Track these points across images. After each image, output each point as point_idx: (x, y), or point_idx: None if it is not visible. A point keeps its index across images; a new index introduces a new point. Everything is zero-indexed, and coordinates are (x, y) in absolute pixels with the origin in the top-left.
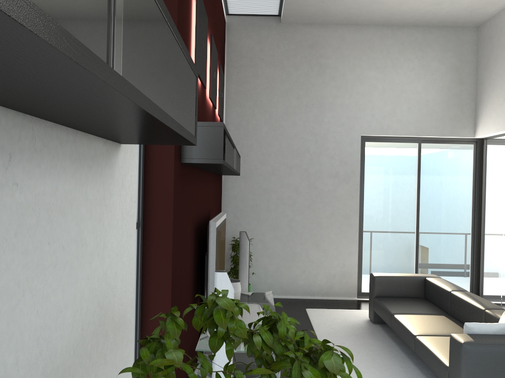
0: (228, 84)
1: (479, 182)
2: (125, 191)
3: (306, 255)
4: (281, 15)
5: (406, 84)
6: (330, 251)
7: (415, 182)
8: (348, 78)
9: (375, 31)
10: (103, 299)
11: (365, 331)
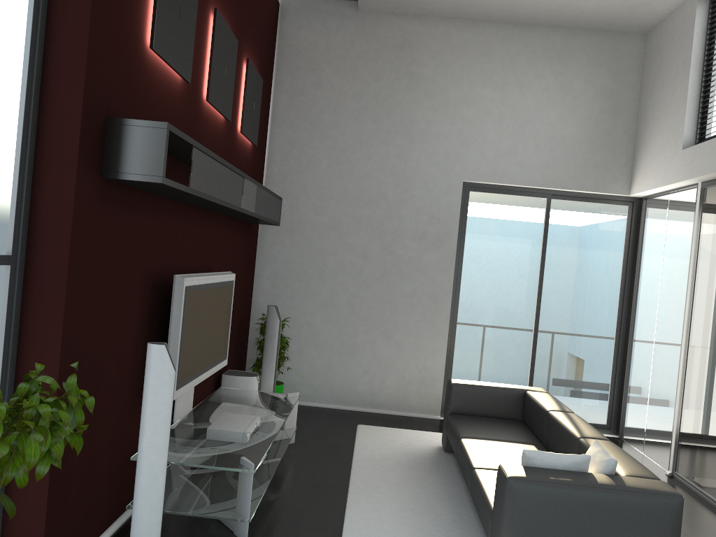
0: (277, 95)
1: (632, 261)
2: None
3: (372, 348)
4: None
5: (534, 111)
6: (406, 346)
7: (539, 255)
8: (450, 96)
9: (494, 30)
10: None
11: (427, 461)
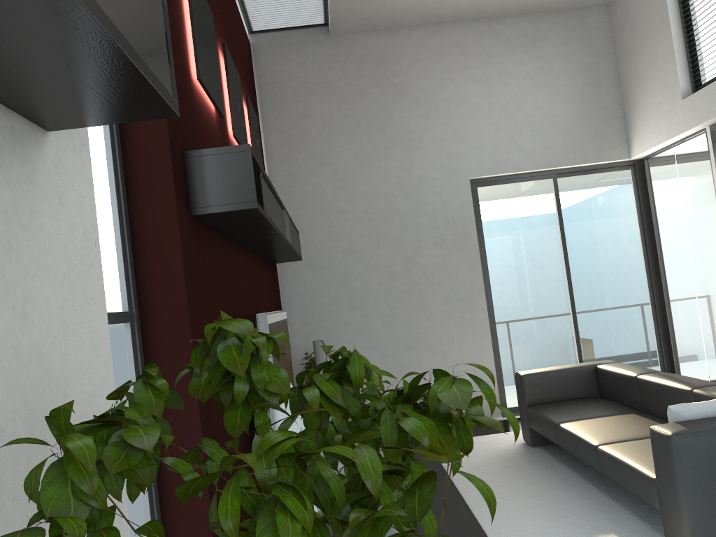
0: (267, 132)
1: (648, 221)
2: (68, 217)
3: (418, 364)
4: (329, 22)
5: (521, 98)
6: (452, 354)
7: (558, 235)
8: (438, 99)
9: (465, 28)
10: (36, 395)
11: (521, 459)
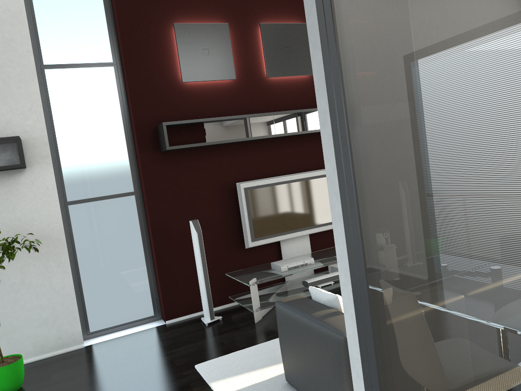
0: None
1: None
2: (36, 185)
3: None
4: None
5: None
6: None
7: None
8: None
9: None
10: (17, 227)
11: None
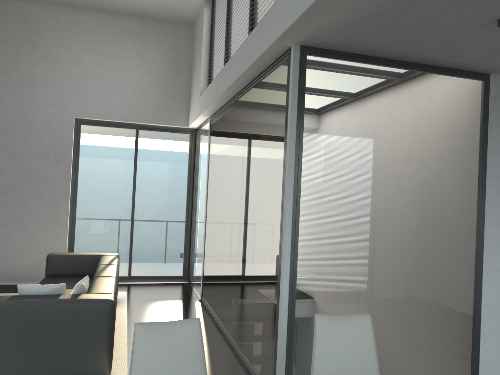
0: None
1: (194, 169)
2: None
3: (10, 238)
4: None
5: (123, 71)
6: (37, 235)
7: (132, 167)
8: (62, 58)
9: (92, 15)
10: None
11: None
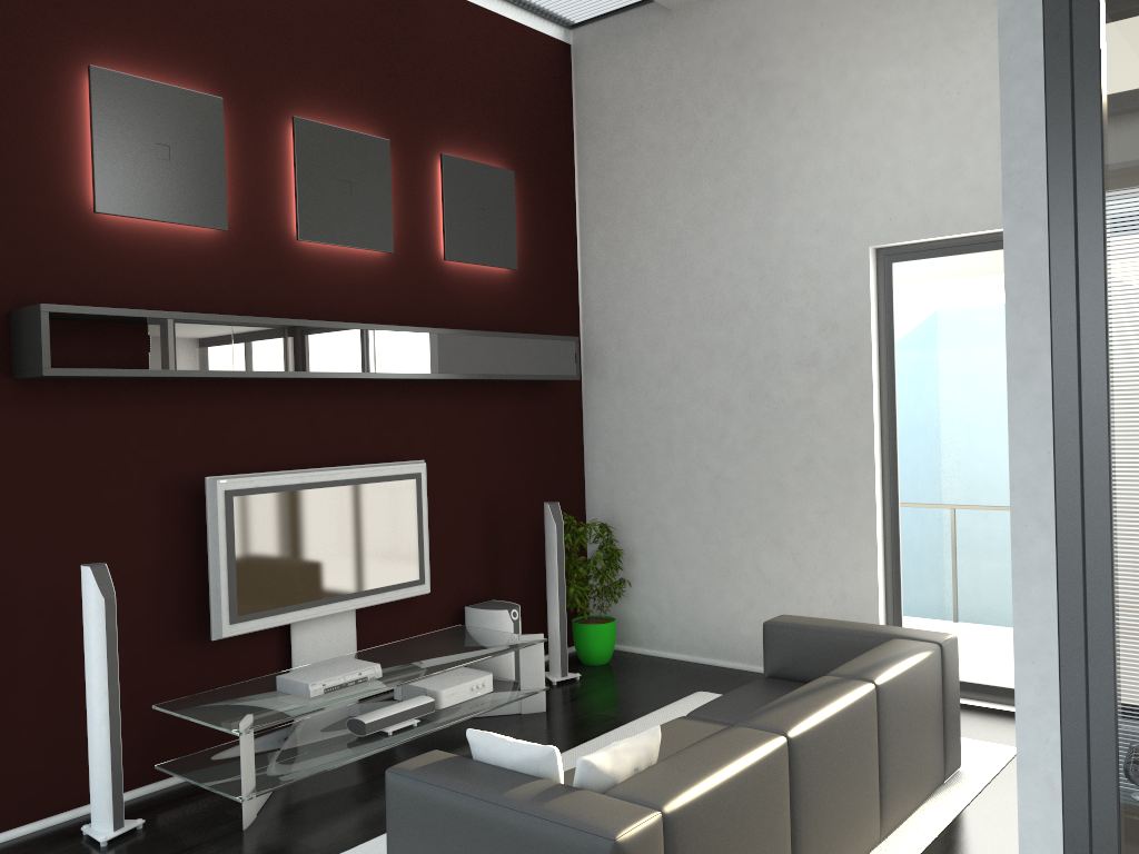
0: (582, 180)
1: None
2: None
3: (755, 564)
4: None
5: (989, 80)
6: (809, 558)
7: None
8: (829, 101)
9: None
10: None
11: None
